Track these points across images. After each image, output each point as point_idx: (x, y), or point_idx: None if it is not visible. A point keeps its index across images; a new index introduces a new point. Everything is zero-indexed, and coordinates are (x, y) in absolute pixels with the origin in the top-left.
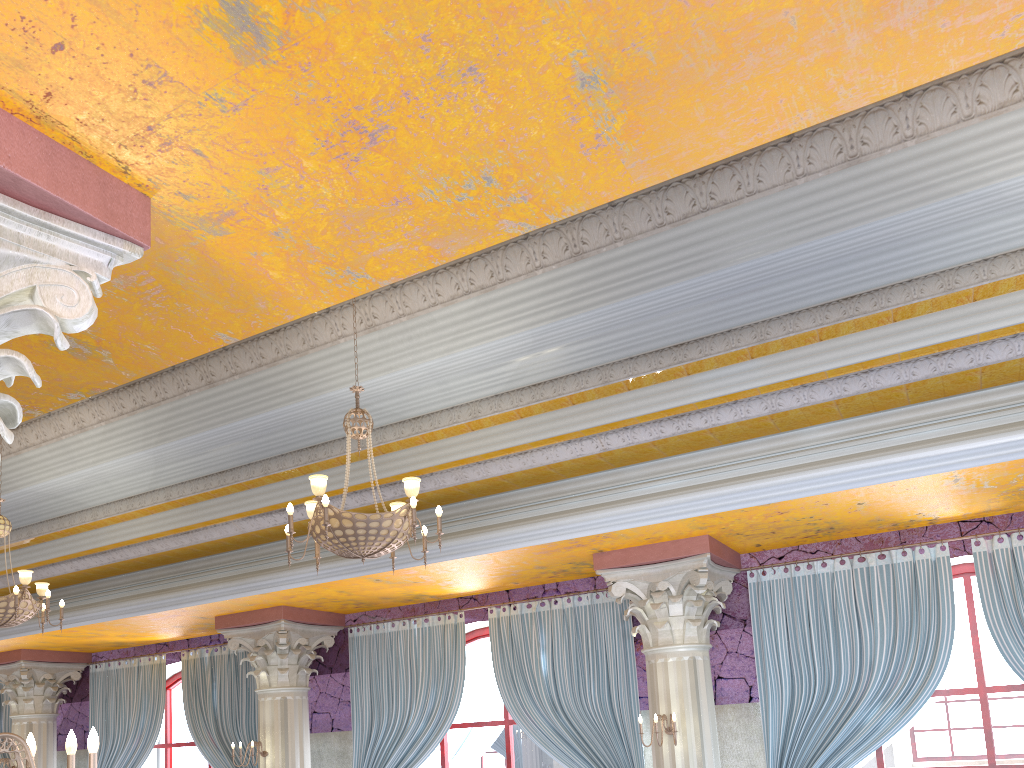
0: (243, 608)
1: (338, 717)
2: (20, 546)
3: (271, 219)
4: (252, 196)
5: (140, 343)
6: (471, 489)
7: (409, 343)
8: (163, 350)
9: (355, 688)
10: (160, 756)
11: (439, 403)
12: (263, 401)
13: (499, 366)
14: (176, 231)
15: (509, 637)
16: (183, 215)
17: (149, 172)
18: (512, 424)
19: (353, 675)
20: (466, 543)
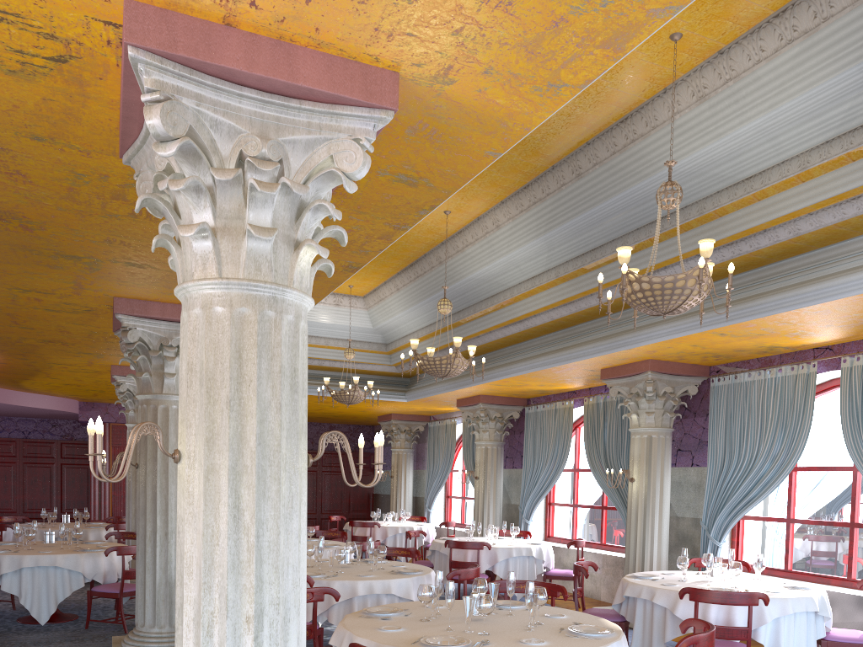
0: (619, 362)
1: (697, 455)
2: (470, 320)
3: (477, 63)
4: (456, 52)
5: (442, 169)
6: (807, 241)
7: (735, 106)
8: (458, 171)
9: (711, 431)
10: (570, 478)
11: (770, 160)
12: (617, 184)
13: (829, 110)
14: (424, 89)
15: (859, 386)
16: (422, 78)
17: (389, 56)
18: (843, 169)
19: (710, 419)
20: (798, 295)
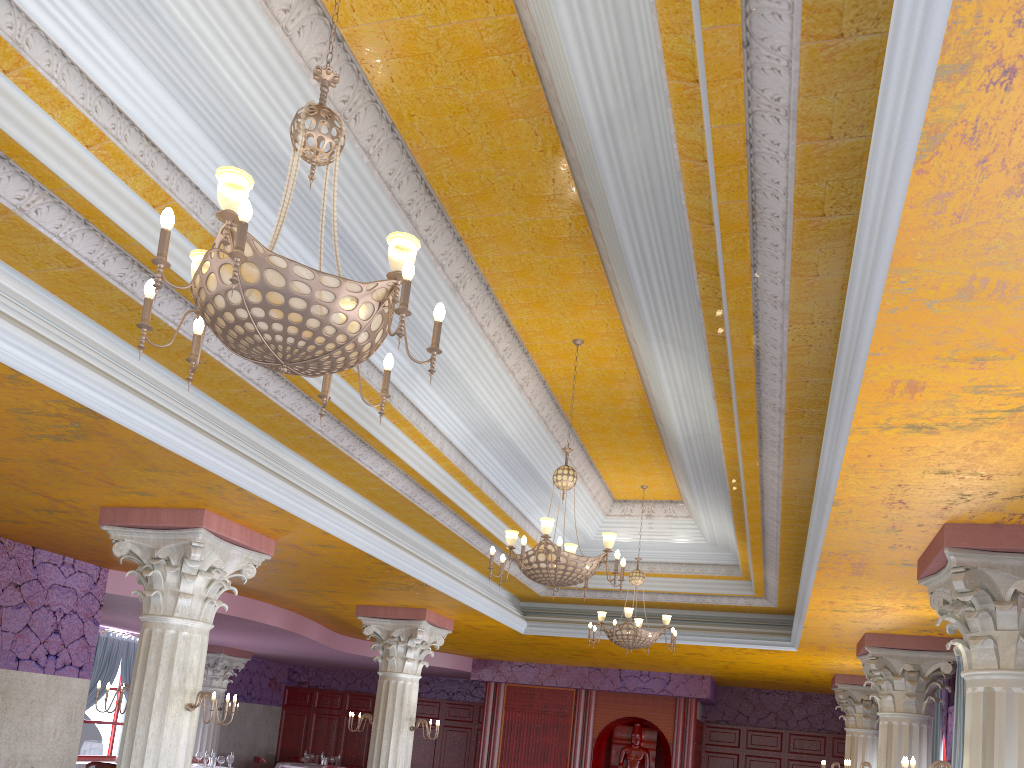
0: (904, 539)
1: None
2: (739, 505)
3: None
4: None
5: None
6: (855, 121)
7: None
8: None
9: None
10: None
11: None
12: (599, 190)
13: None
14: None
15: None
16: None
17: None
18: None
19: None
20: (855, 263)
